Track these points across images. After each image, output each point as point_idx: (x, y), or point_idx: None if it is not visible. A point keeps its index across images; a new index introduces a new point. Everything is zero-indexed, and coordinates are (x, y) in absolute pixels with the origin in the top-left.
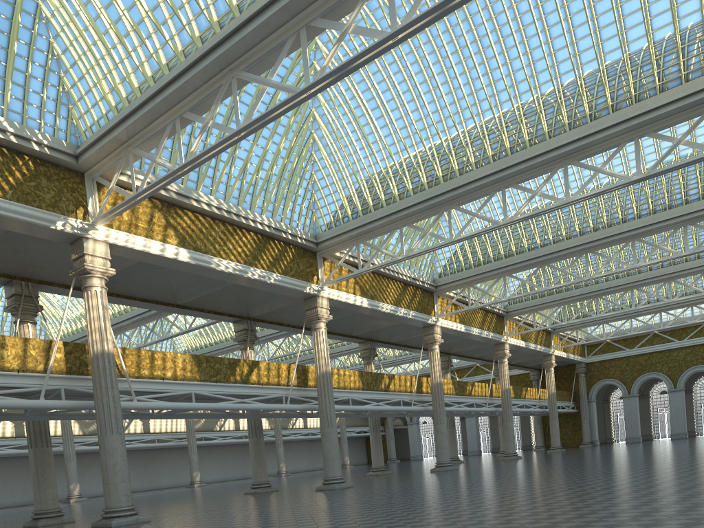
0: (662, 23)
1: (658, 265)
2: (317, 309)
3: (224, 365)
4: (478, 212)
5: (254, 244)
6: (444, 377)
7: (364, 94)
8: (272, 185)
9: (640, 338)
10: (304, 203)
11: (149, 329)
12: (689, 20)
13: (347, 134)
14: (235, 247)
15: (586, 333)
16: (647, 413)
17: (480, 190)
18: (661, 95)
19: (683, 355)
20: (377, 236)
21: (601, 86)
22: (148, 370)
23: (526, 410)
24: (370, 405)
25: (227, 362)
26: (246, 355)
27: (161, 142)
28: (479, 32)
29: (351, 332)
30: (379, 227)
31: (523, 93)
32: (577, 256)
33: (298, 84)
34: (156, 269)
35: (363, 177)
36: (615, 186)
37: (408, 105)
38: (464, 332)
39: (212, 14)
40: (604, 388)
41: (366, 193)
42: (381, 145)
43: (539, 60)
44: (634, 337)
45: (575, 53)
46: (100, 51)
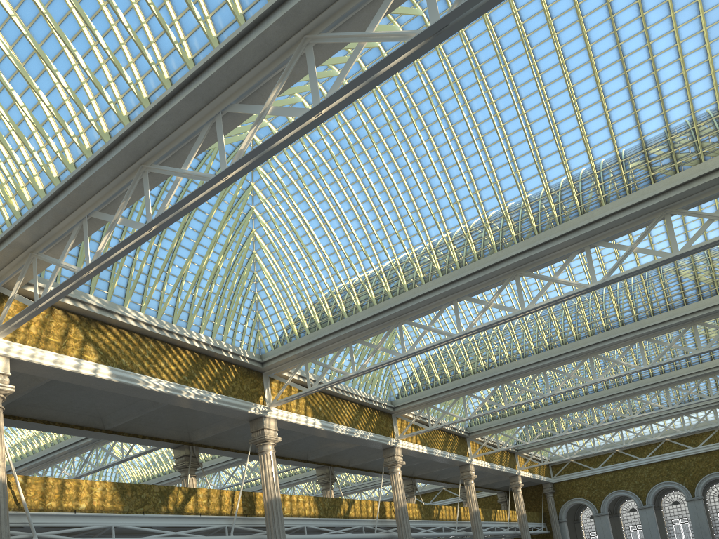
0: (599, 139)
1: (614, 383)
2: (264, 430)
3: (154, 493)
4: (430, 325)
5: (191, 362)
6: (409, 501)
7: (305, 214)
8: (211, 304)
9: (603, 457)
10: (248, 322)
11: (83, 459)
12: (626, 137)
13: (290, 253)
14: (168, 365)
15: (549, 454)
16: (619, 531)
17: (431, 303)
18: (607, 206)
19: (648, 471)
20: (327, 354)
21: (545, 200)
22: (56, 502)
23: (497, 533)
24: (328, 534)
25: (157, 490)
26: (187, 483)
27: (67, 245)
28: (418, 152)
29: (307, 456)
30: (328, 344)
31: (467, 209)
32: (536, 373)
33: (236, 204)
34: (78, 391)
35: (308, 295)
36: (571, 294)
37: (351, 223)
38: (426, 453)
39: (120, 108)
40: (573, 508)
41: (313, 311)
42: (326, 263)
43: (480, 177)
44: (597, 456)
45: (516, 170)
46: (2, 153)
